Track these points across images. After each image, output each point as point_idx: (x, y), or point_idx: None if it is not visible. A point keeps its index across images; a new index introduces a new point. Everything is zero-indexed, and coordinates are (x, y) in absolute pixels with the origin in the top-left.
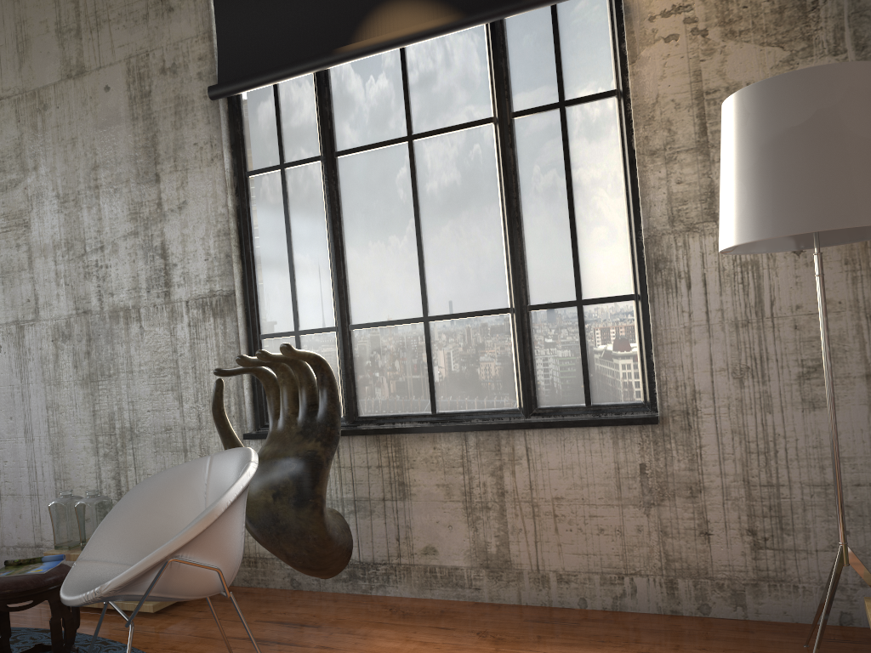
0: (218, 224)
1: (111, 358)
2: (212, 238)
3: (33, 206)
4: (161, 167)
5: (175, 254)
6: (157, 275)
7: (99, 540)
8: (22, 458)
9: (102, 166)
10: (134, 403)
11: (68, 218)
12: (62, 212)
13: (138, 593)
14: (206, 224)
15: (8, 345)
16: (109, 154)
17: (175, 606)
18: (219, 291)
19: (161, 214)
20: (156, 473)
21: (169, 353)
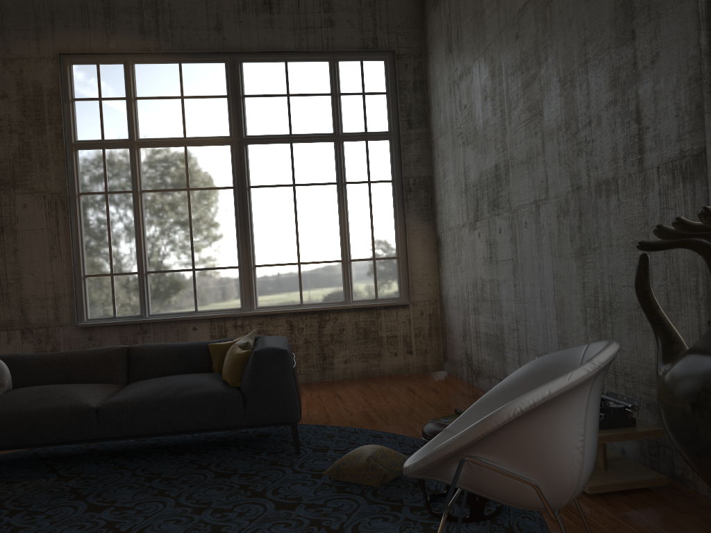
0: (688, 71)
1: (595, 232)
2: (682, 89)
3: (544, 94)
4: (636, 21)
5: (647, 116)
6: (632, 142)
7: (471, 413)
8: (539, 320)
9: (589, 39)
10: (612, 277)
11: (566, 100)
12: (562, 95)
13: (449, 482)
14: (676, 73)
15: (530, 222)
16: (594, 24)
17: (619, 494)
18: (688, 151)
19: (635, 75)
20: (629, 350)
21: (641, 225)
